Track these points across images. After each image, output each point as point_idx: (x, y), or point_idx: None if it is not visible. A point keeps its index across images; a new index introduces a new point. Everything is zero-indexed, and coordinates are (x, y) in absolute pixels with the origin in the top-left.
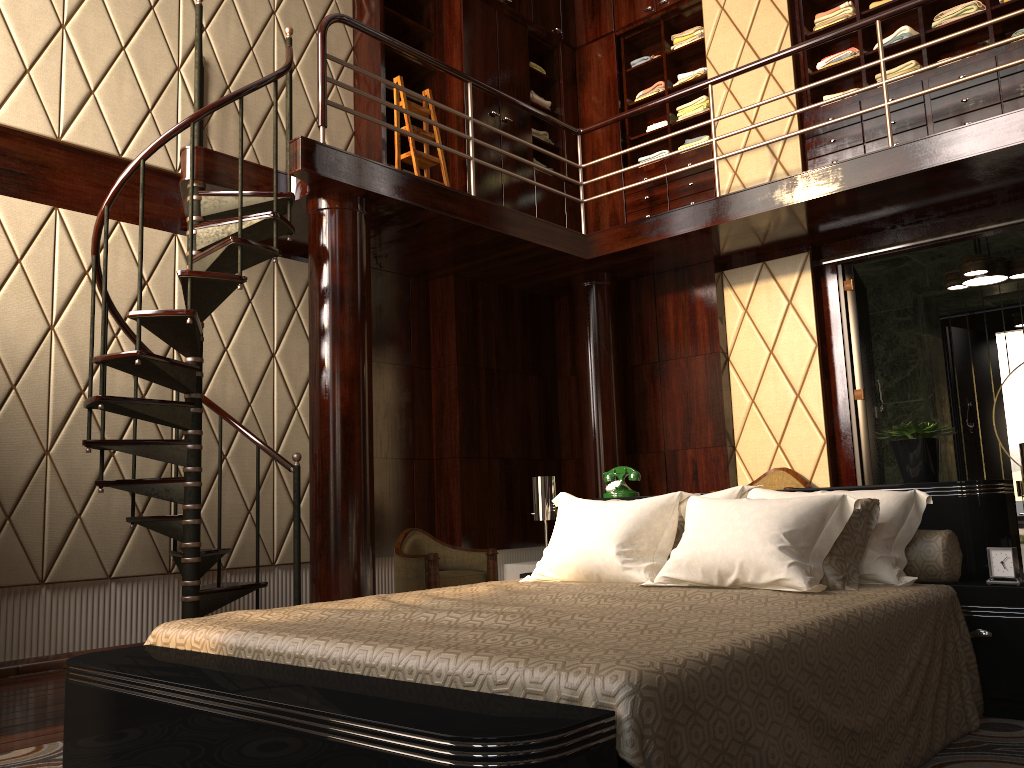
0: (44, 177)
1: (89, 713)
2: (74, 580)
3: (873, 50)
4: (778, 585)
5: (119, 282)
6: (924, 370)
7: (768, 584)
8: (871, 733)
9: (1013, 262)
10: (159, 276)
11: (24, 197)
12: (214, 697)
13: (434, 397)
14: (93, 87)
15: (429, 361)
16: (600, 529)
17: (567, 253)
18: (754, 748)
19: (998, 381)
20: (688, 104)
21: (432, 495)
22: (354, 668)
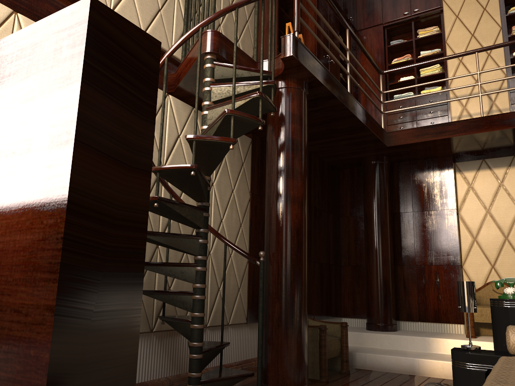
0: None
1: None
2: None
3: None
4: None
5: None
6: None
7: None
8: None
9: None
10: (158, 120)
11: None
12: None
13: None
14: None
15: None
16: None
17: (381, 141)
18: None
19: None
20: (428, 68)
21: None
22: None
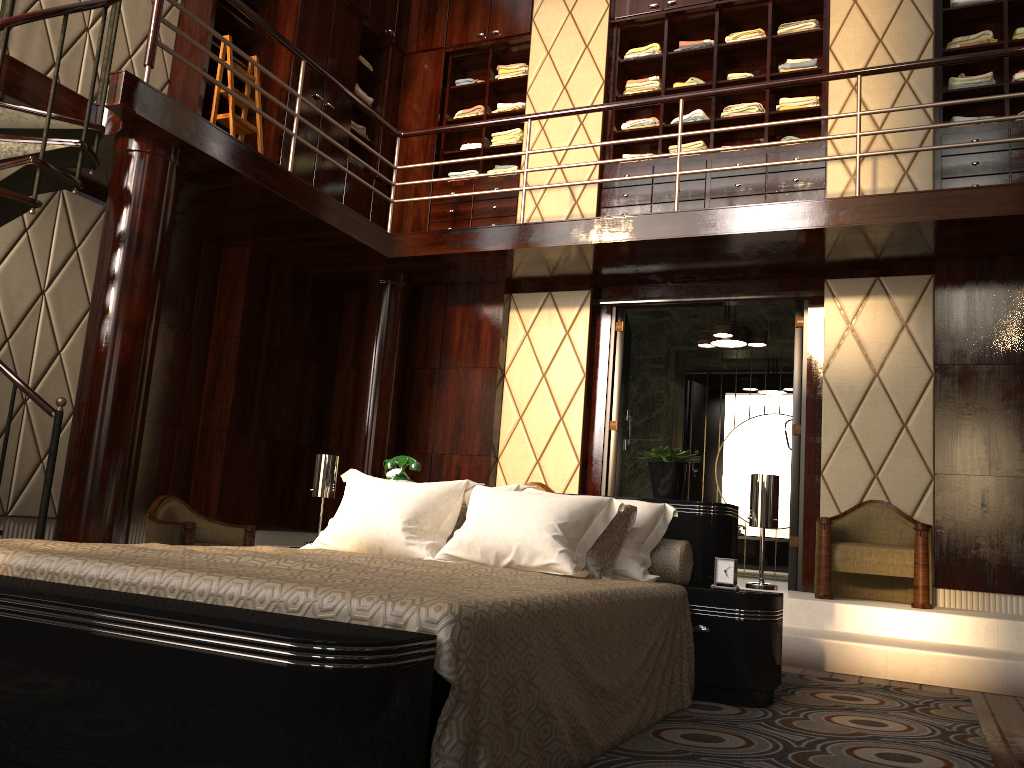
0: None
1: None
2: None
3: (671, 124)
4: (547, 569)
5: None
6: (667, 414)
7: (539, 568)
8: (615, 694)
9: (753, 332)
10: None
11: None
12: (23, 604)
13: (209, 366)
14: None
15: (210, 329)
16: (389, 505)
17: (371, 248)
18: (535, 686)
19: (724, 433)
20: (503, 133)
21: (191, 466)
22: (167, 593)
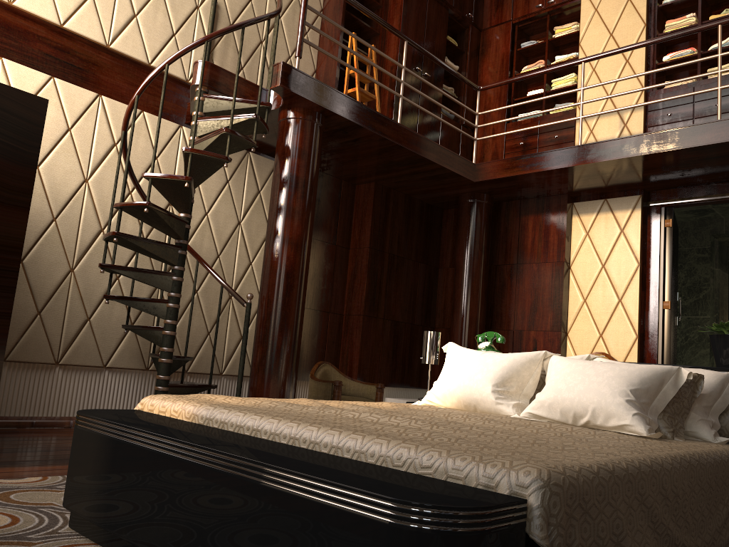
0: (94, 72)
1: (90, 452)
2: (80, 365)
3: (708, 50)
4: (622, 429)
5: (137, 155)
6: (713, 295)
7: (613, 428)
8: None
9: None
10: (166, 154)
11: (78, 85)
12: (193, 449)
13: (349, 269)
14: (136, 12)
15: (349, 243)
16: (480, 371)
17: (460, 175)
18: None
19: None
20: (561, 78)
21: (339, 340)
22: (301, 443)
